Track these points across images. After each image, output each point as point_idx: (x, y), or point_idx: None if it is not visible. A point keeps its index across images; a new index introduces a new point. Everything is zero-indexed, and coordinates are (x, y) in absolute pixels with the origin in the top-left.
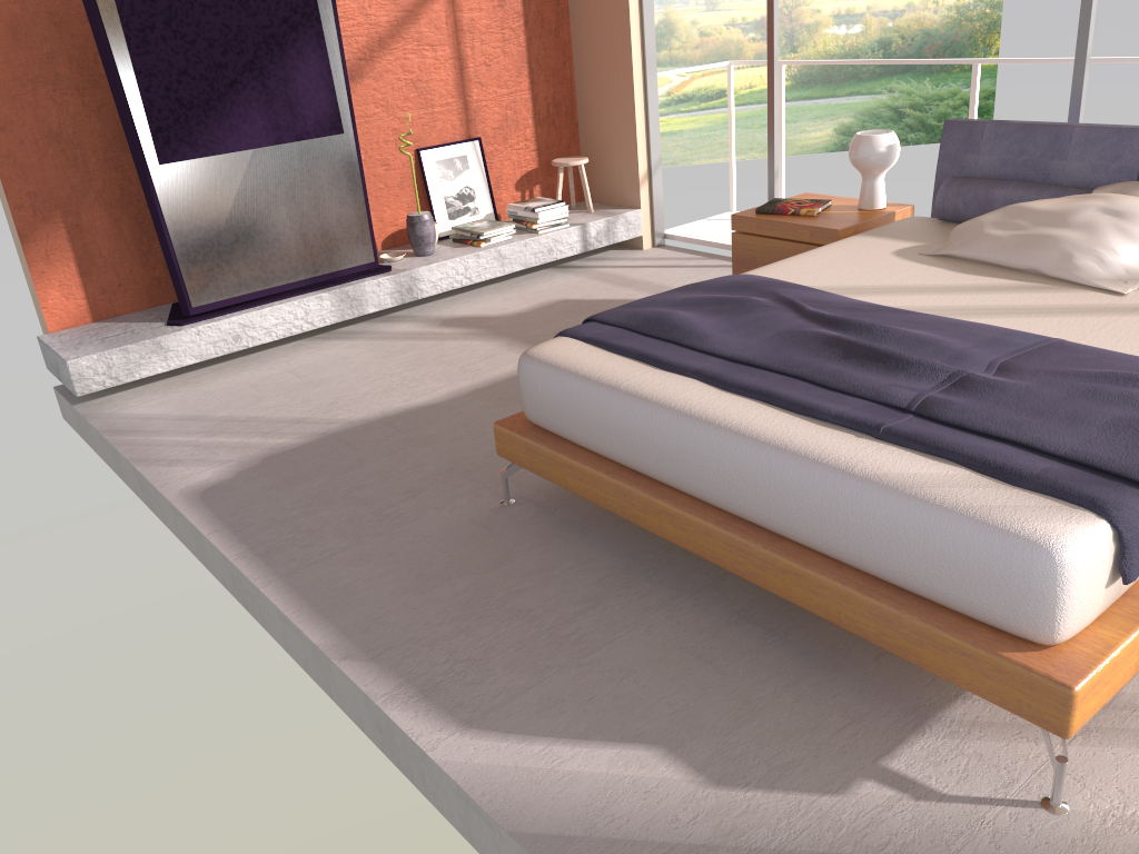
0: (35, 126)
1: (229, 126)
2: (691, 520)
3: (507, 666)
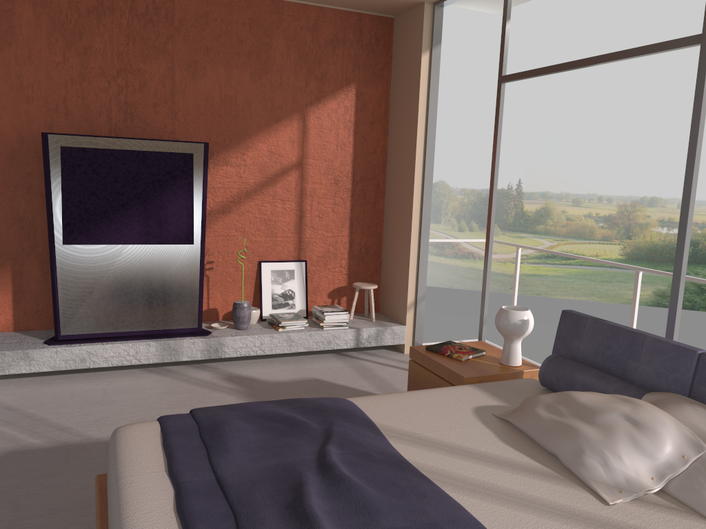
0: (9, 210)
1: (115, 228)
2: None
3: None
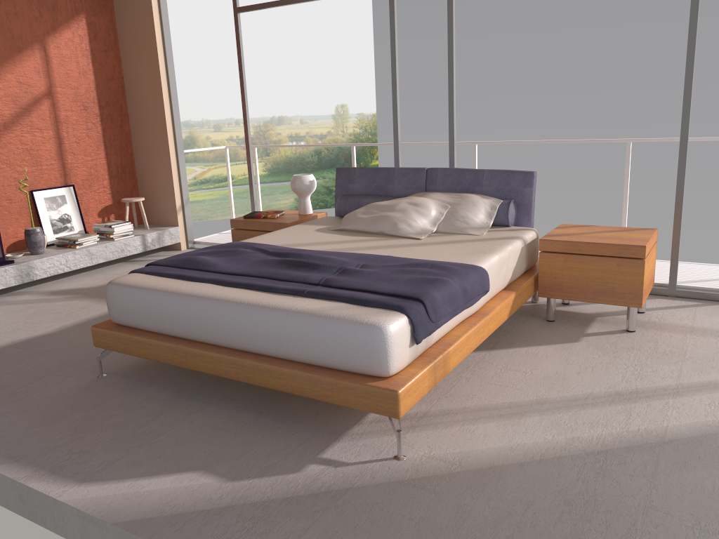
0: None
1: None
2: (212, 355)
3: (106, 451)
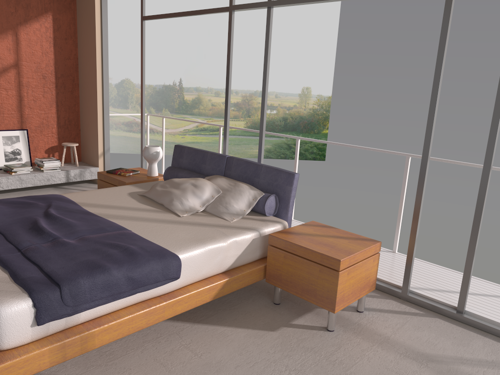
0: None
1: None
2: None
3: None
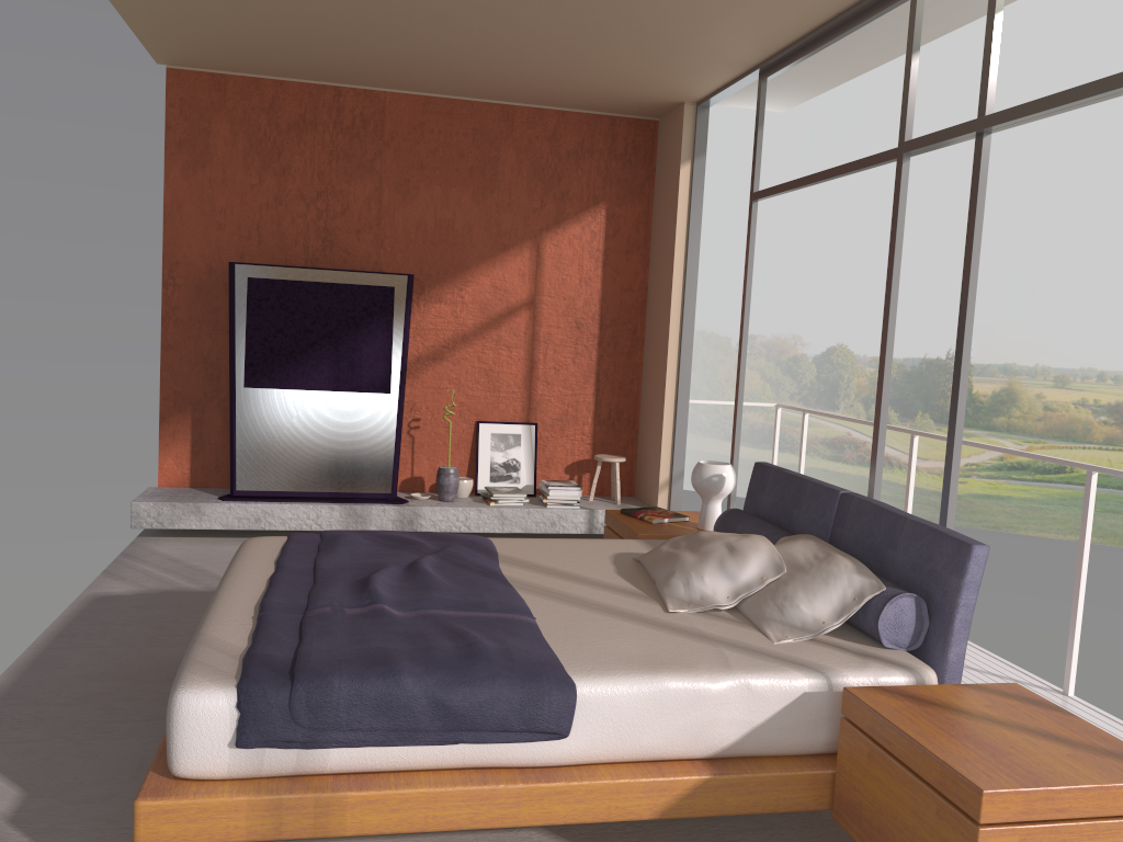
0: (193, 349)
1: (302, 371)
2: None
3: (47, 728)
